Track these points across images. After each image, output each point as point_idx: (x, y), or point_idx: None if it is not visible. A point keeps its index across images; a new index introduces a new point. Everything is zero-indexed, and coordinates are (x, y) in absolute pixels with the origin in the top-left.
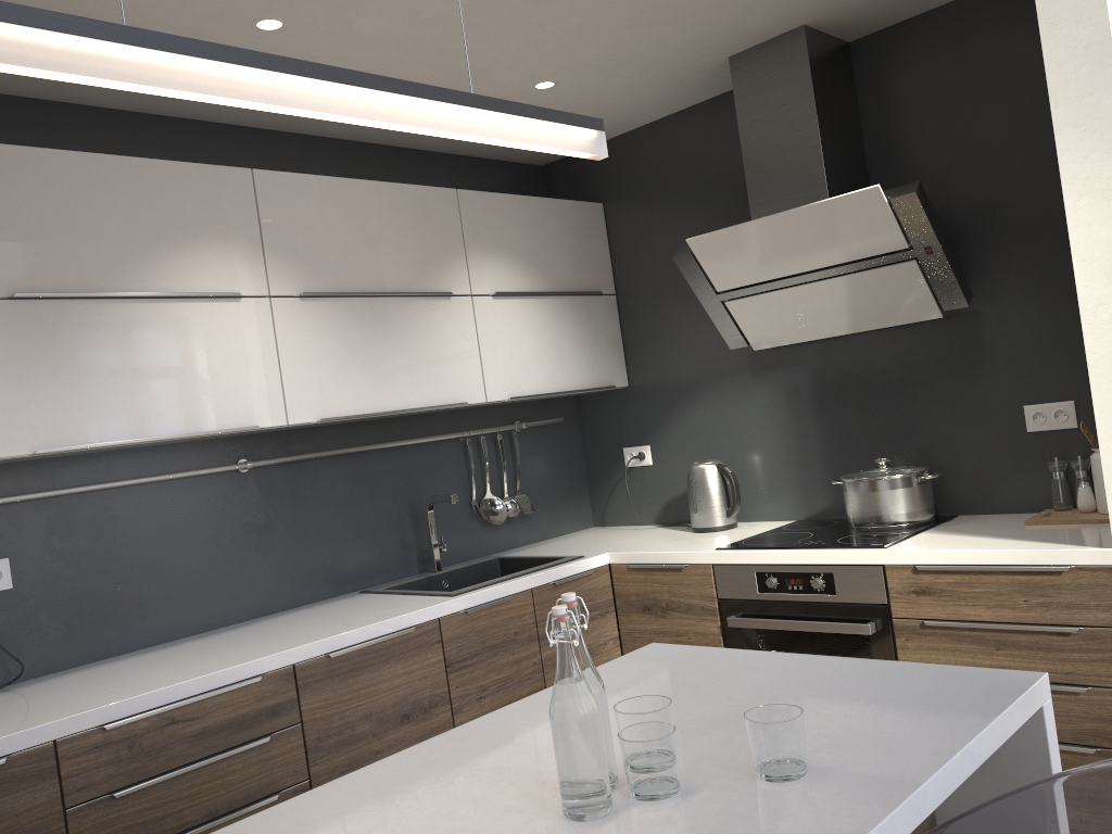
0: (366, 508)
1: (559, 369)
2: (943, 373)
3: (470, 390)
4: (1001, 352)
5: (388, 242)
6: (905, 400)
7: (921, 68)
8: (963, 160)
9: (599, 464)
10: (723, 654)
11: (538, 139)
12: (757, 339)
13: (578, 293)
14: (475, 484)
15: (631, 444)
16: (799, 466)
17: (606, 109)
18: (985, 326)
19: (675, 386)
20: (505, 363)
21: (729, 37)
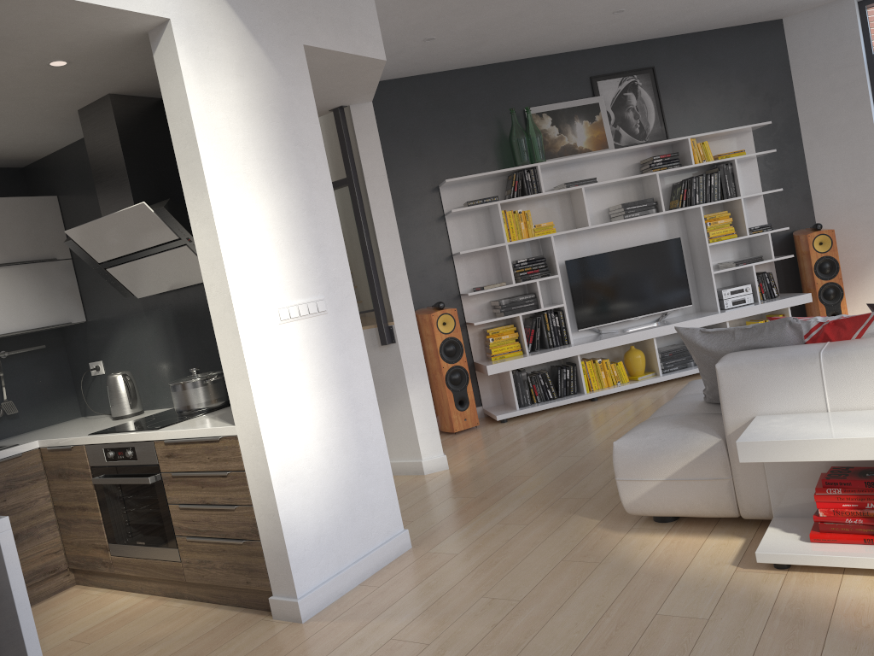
0: None
1: (16, 316)
2: None
3: None
4: None
5: None
6: None
7: None
8: None
9: (79, 374)
10: None
11: None
12: (136, 291)
13: (32, 262)
14: None
15: (93, 360)
16: (175, 372)
17: (24, 138)
18: None
19: (110, 320)
20: None
21: (60, 102)
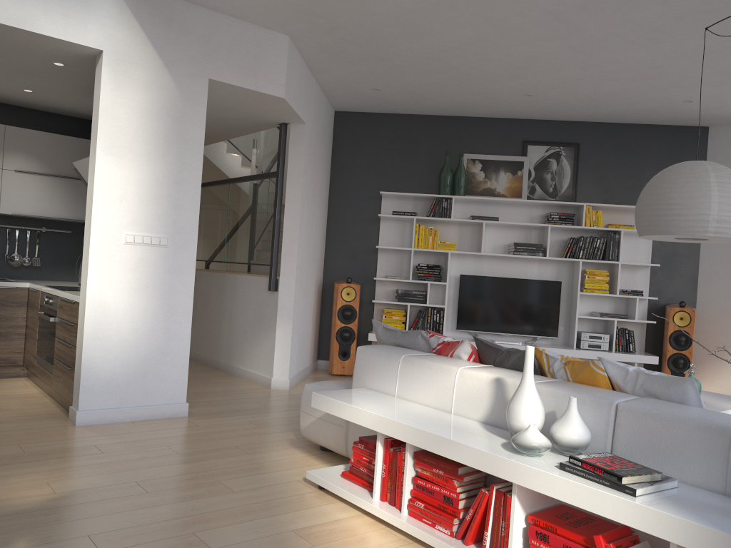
0: None
1: (50, 207)
2: None
3: None
4: None
5: None
6: None
7: None
8: None
9: None
10: None
11: None
12: None
13: (70, 178)
14: (8, 248)
15: None
16: None
17: (78, 103)
18: None
19: None
20: (15, 199)
21: (81, 85)
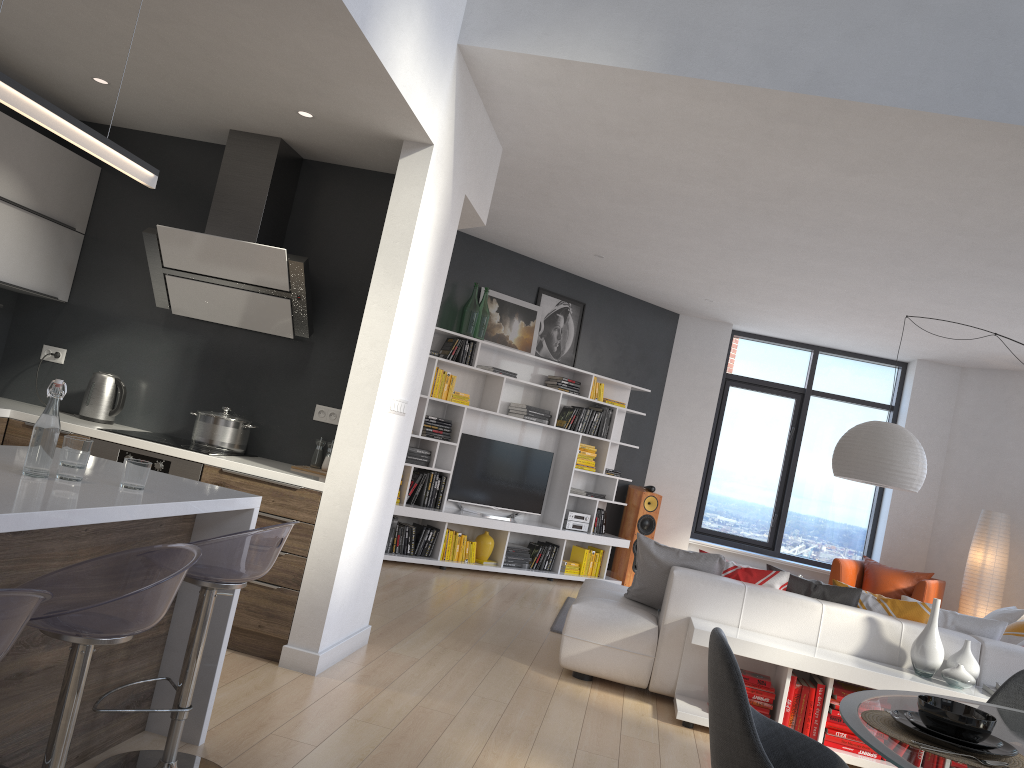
0: None
1: (22, 269)
2: (282, 370)
3: None
4: (317, 370)
5: None
6: (254, 379)
7: (335, 195)
8: (337, 256)
9: (18, 350)
10: (103, 459)
11: (128, 169)
12: (178, 307)
13: (58, 222)
14: None
15: (52, 344)
16: (173, 398)
17: (135, 112)
18: (314, 353)
19: (105, 315)
20: None
21: (235, 121)
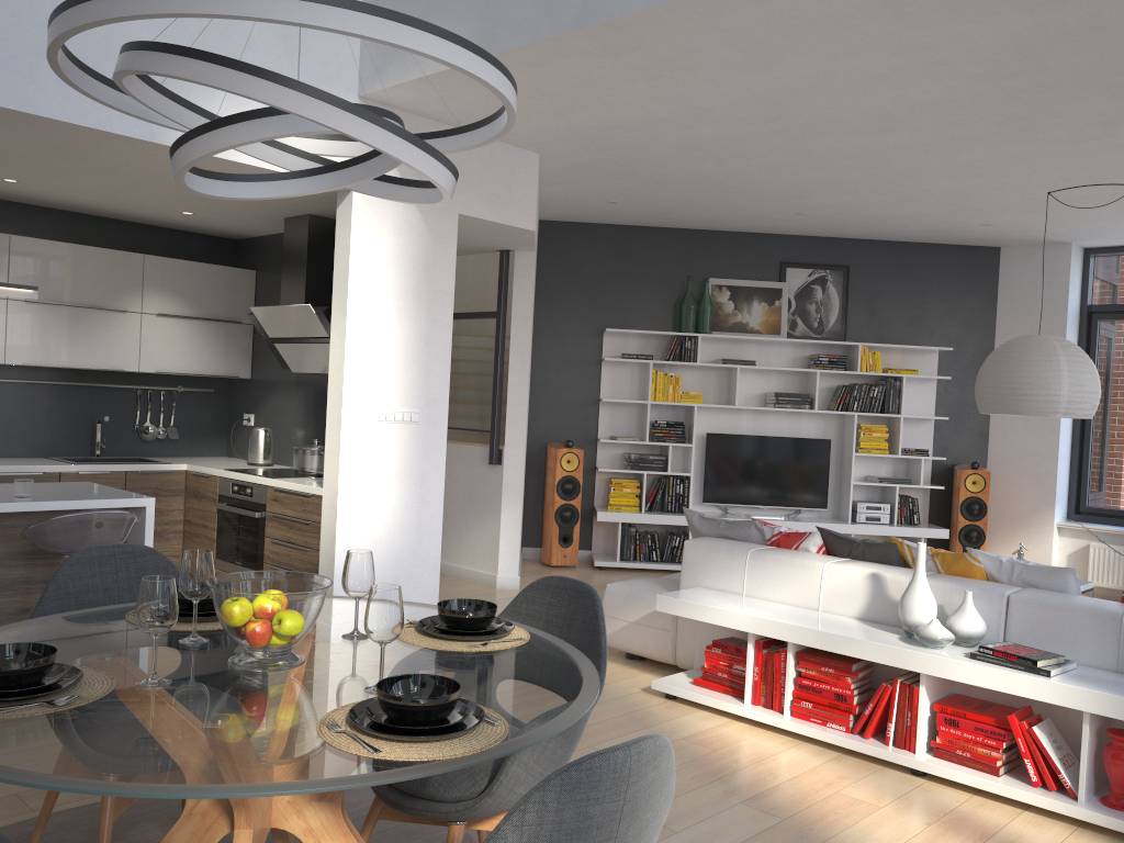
0: (62, 415)
1: (198, 361)
2: None
3: (129, 363)
4: None
5: (89, 279)
6: None
7: None
8: None
9: (234, 420)
10: (97, 485)
11: (1, 293)
12: (292, 366)
13: (222, 321)
14: (139, 416)
15: (247, 412)
16: (305, 439)
17: (241, 225)
18: None
19: (268, 383)
20: (157, 352)
21: (272, 212)
